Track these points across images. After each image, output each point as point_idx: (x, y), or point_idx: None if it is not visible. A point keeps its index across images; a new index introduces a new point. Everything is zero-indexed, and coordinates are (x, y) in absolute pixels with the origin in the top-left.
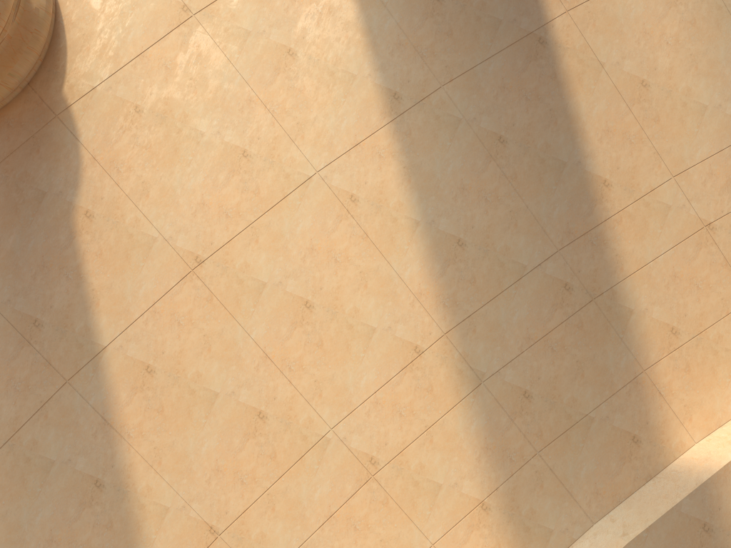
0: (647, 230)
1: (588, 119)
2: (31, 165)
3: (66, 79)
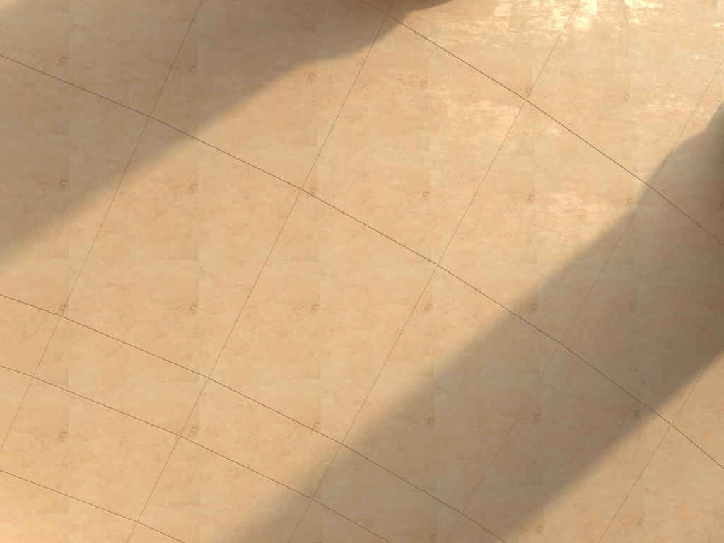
0: None
1: (588, 486)
2: (334, 9)
3: (422, 11)
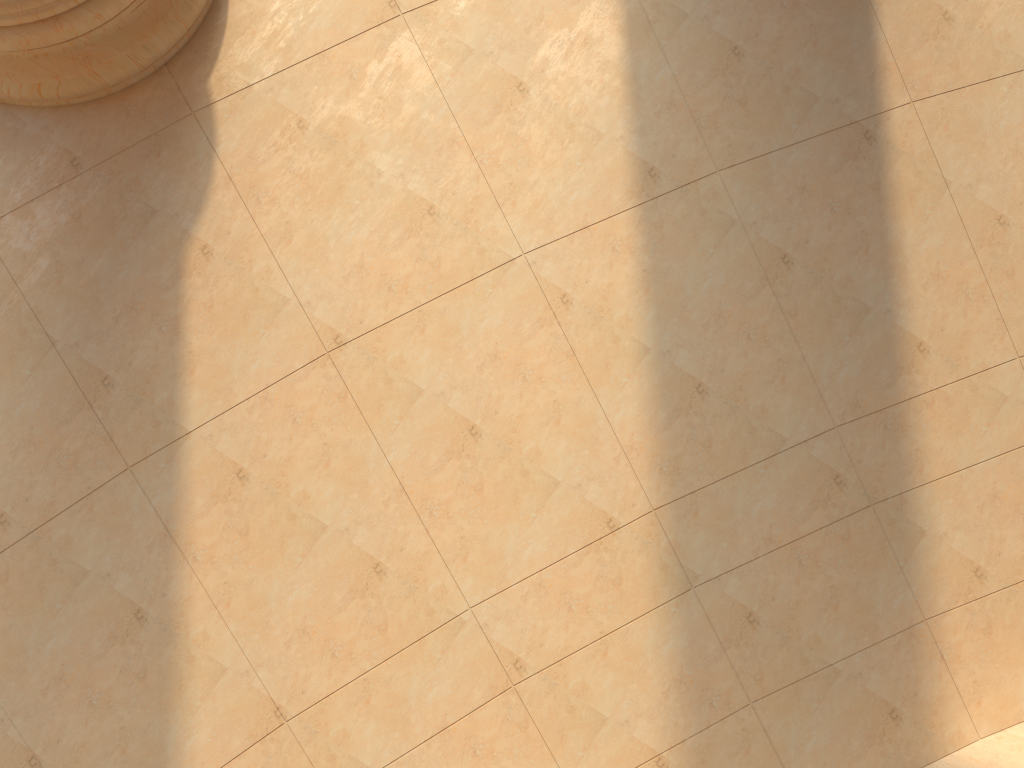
0: (968, 424)
1: (913, 254)
2: (146, 171)
3: (216, 67)
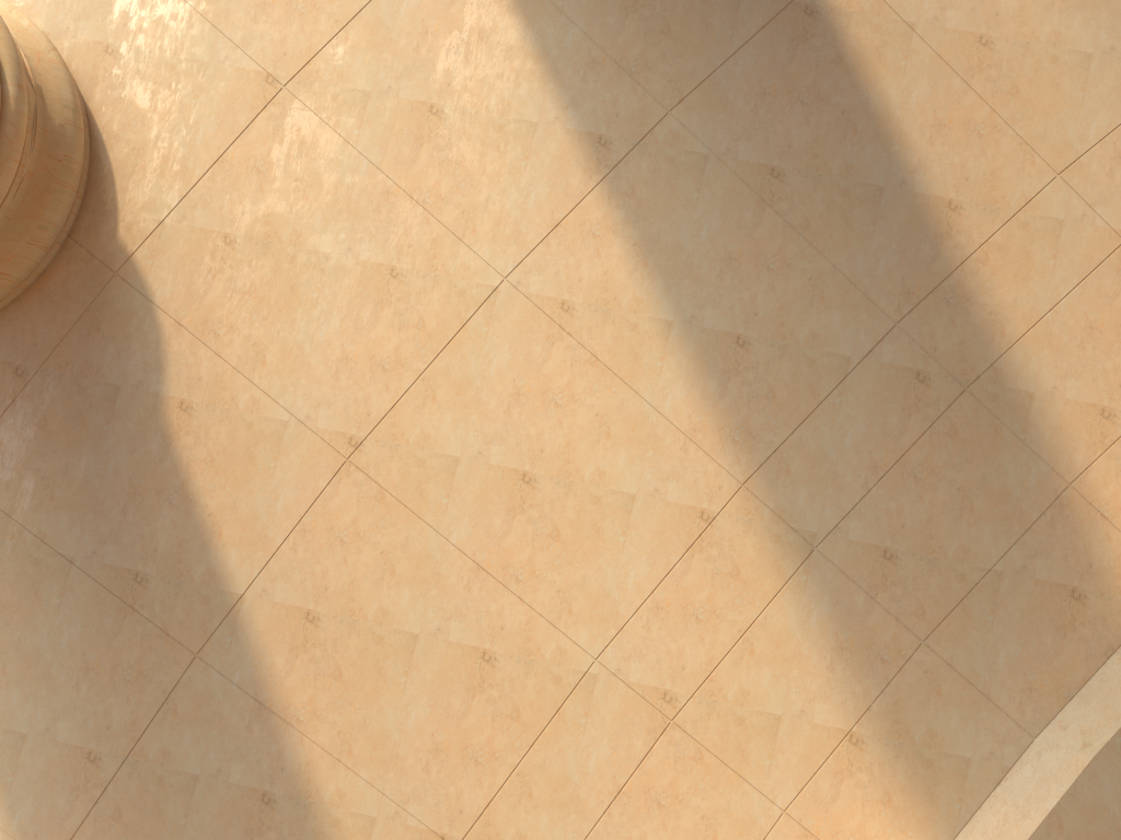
0: (1033, 265)
1: (905, 114)
2: (92, 351)
3: (120, 218)
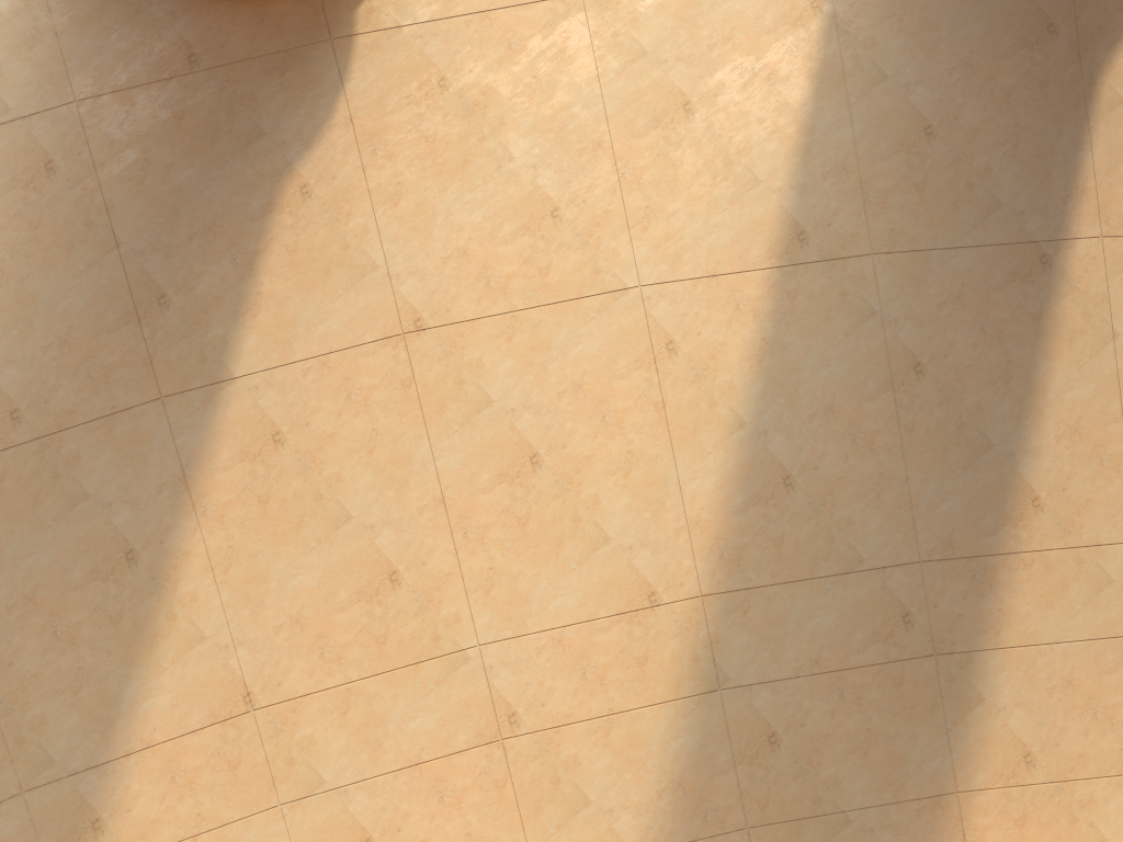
0: (1062, 598)
1: (1056, 401)
2: (264, 88)
3: None
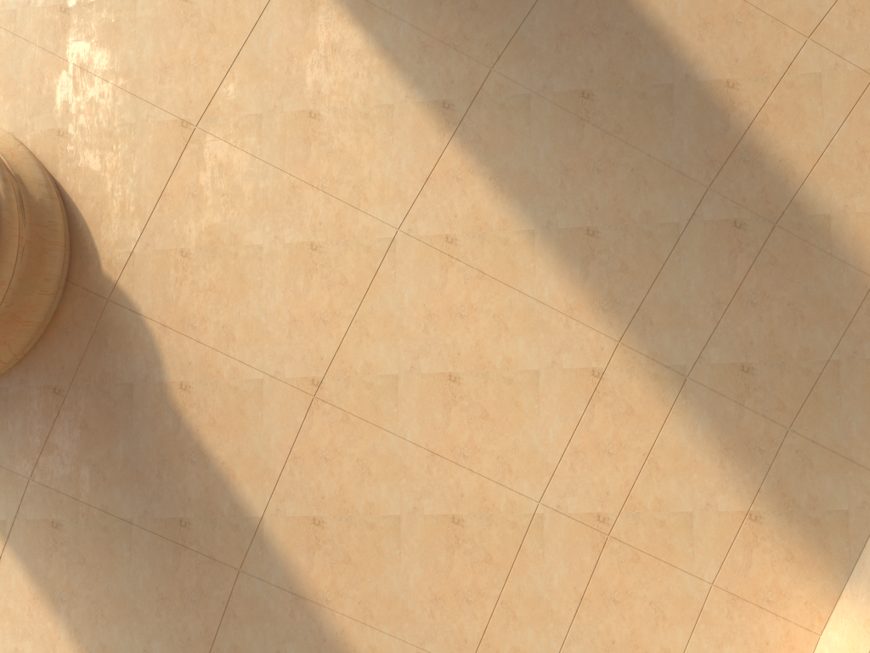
0: (805, 114)
1: (675, 22)
2: (106, 361)
3: (101, 257)
